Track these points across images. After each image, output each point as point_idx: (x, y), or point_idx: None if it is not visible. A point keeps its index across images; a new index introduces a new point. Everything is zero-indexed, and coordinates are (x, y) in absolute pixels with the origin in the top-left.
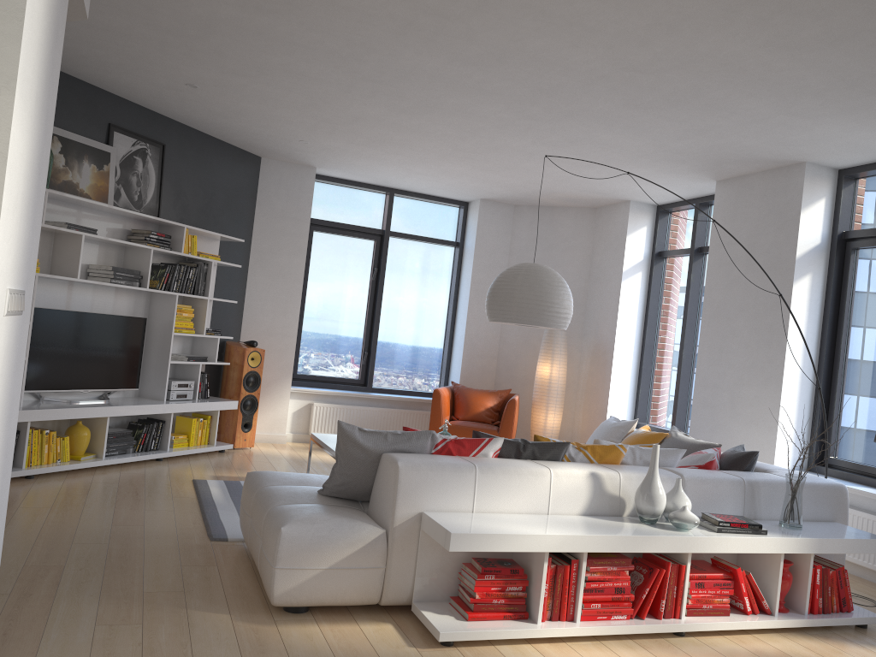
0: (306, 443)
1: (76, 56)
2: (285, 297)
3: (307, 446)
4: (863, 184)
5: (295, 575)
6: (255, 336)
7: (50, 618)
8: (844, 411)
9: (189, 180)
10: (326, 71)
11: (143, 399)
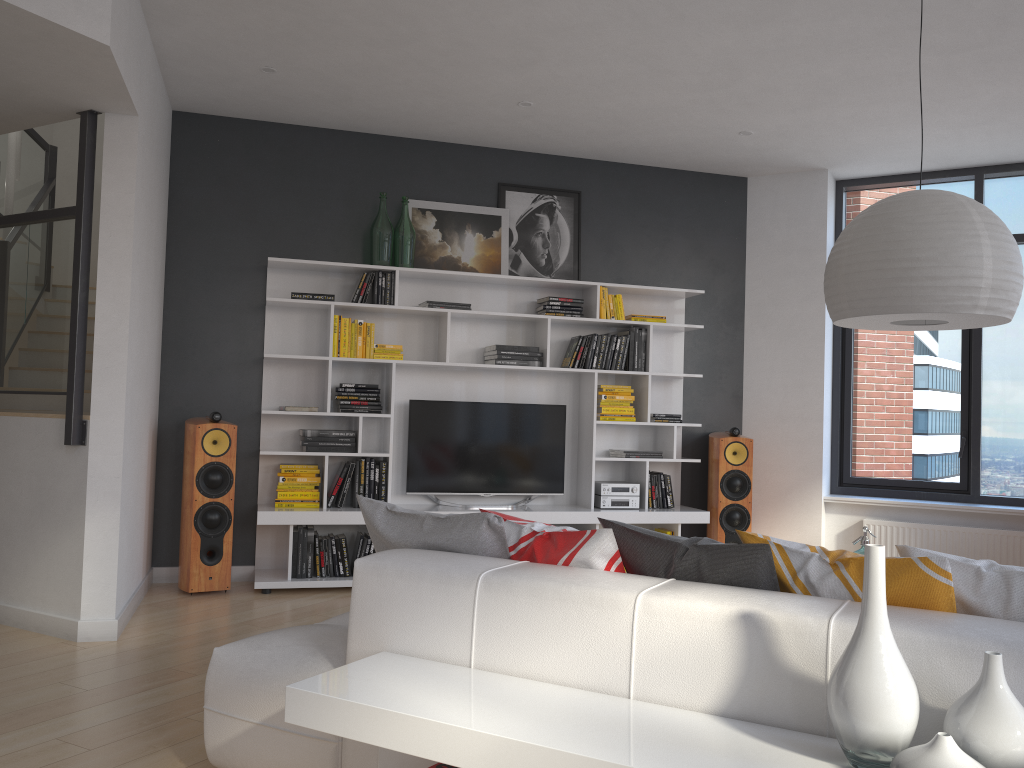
0: None
1: (408, 116)
2: (799, 363)
3: None
4: None
5: (224, 724)
6: (762, 423)
7: (46, 721)
8: None
9: (624, 229)
10: (574, 7)
11: (571, 506)
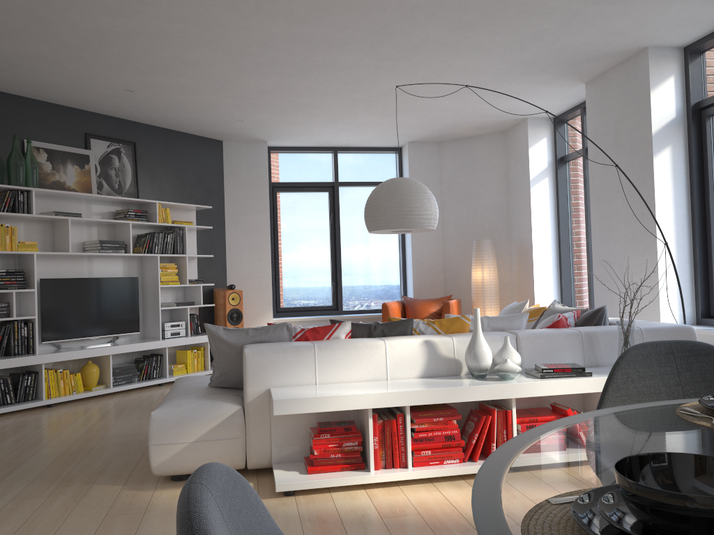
0: None
1: (39, 85)
2: (257, 247)
3: None
4: (708, 55)
5: (167, 449)
6: (238, 282)
7: None
8: None
9: (161, 167)
10: (209, 55)
11: (144, 339)
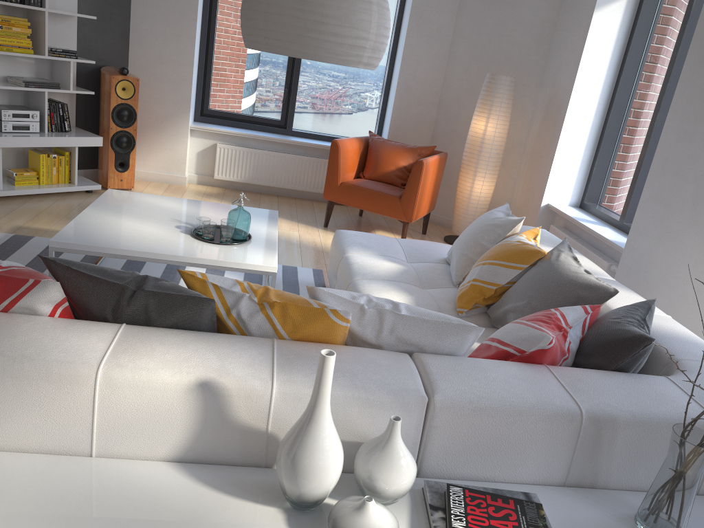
0: (212, 187)
1: None
2: (178, 16)
3: (208, 190)
4: None
5: None
6: (145, 63)
7: None
8: None
9: None
10: None
11: None
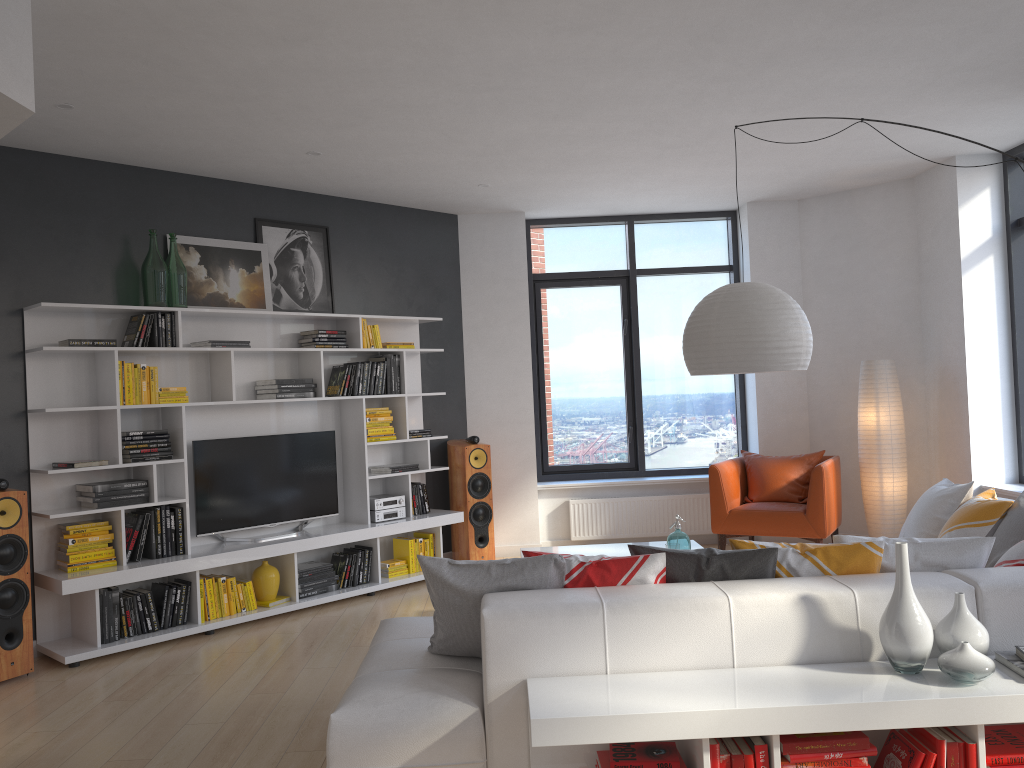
0: None
1: (183, 154)
2: (512, 376)
3: None
4: None
5: None
6: (484, 429)
7: None
8: None
9: (366, 262)
10: (427, 93)
11: (346, 524)
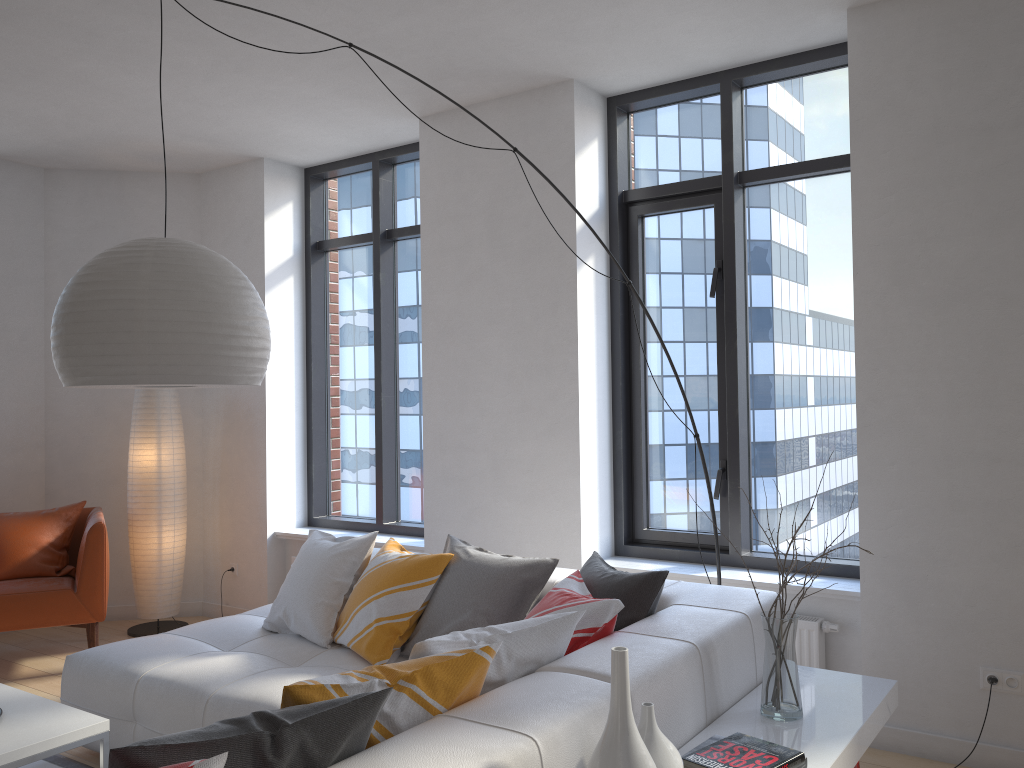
0: None
1: None
2: None
3: None
4: (641, 120)
5: None
6: None
7: None
8: (655, 458)
9: None
10: None
11: None
